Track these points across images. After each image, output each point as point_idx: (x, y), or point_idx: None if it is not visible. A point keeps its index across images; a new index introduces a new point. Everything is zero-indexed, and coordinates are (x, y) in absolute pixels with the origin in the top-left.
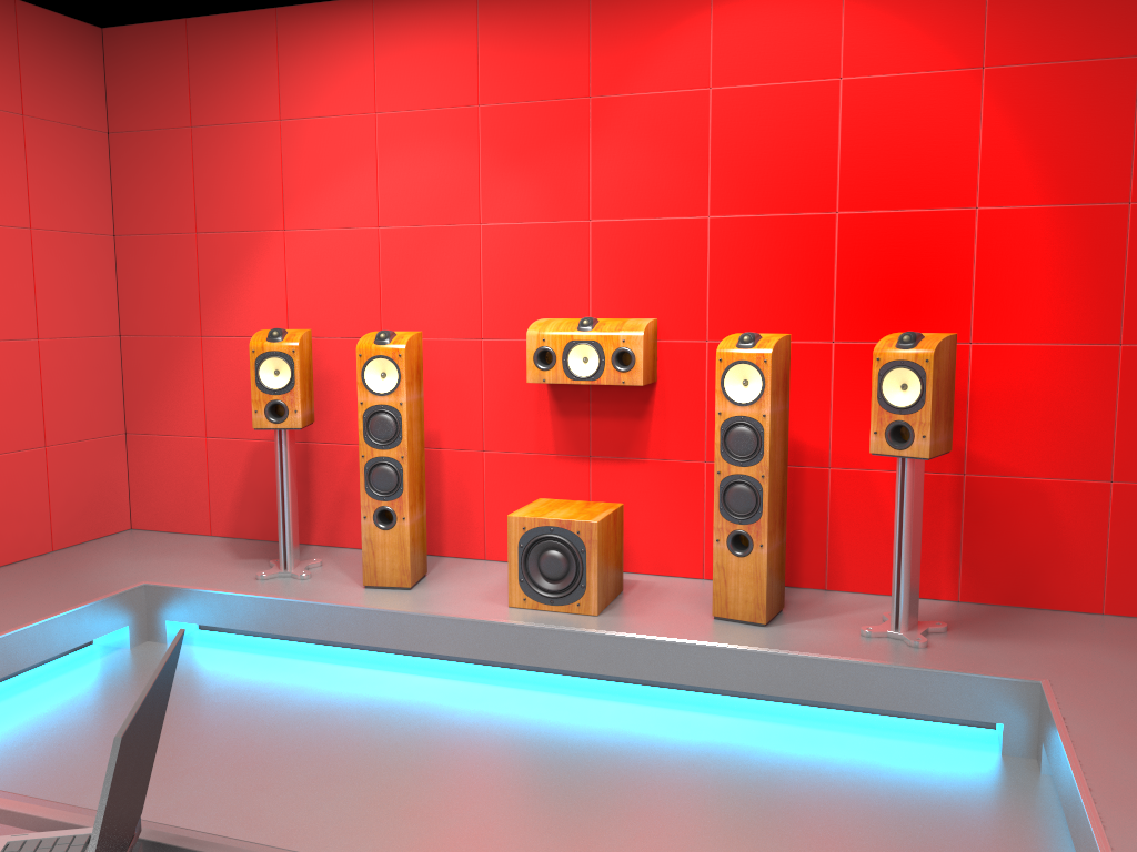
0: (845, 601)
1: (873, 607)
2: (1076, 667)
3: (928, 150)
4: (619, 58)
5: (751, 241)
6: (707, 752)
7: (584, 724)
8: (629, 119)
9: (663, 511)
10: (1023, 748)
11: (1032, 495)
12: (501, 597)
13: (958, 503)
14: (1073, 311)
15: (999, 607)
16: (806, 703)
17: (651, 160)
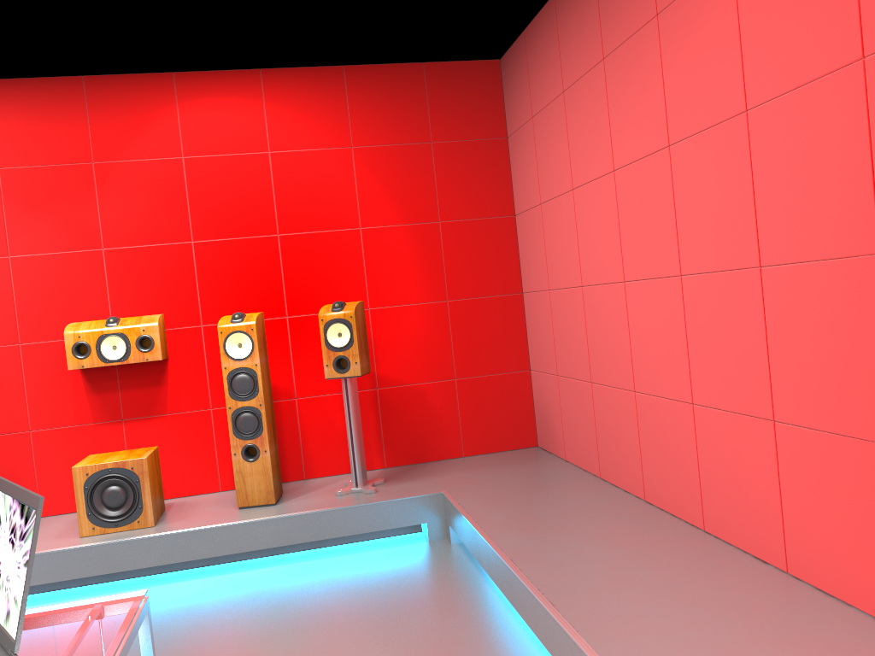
0: (319, 482)
1: (337, 481)
2: (458, 482)
3: (328, 195)
4: (112, 136)
5: (224, 256)
6: (257, 589)
7: (163, 599)
8: (125, 177)
9: (185, 449)
10: (439, 534)
11: (416, 394)
12: (70, 534)
13: (376, 406)
14: (420, 284)
15: (409, 465)
16: (310, 548)
17: (145, 205)
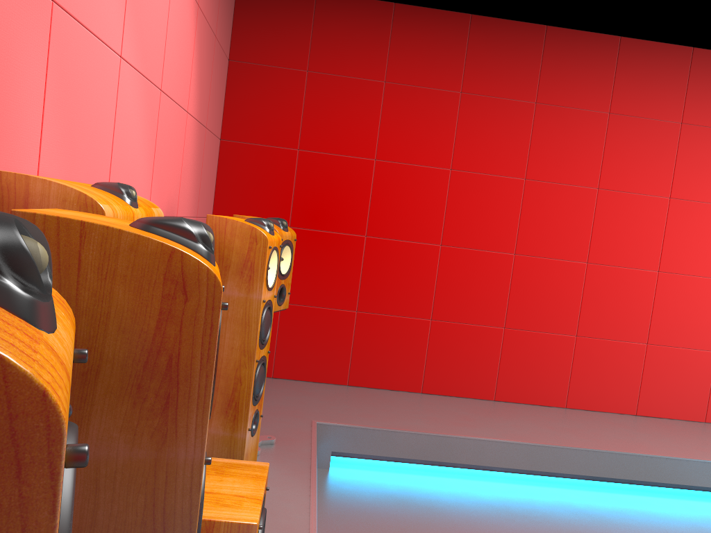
0: None
1: None
2: (285, 412)
3: (184, 56)
4: None
5: (134, 100)
6: None
7: None
8: None
9: None
10: None
11: None
12: None
13: None
14: (193, 194)
15: None
16: None
17: None
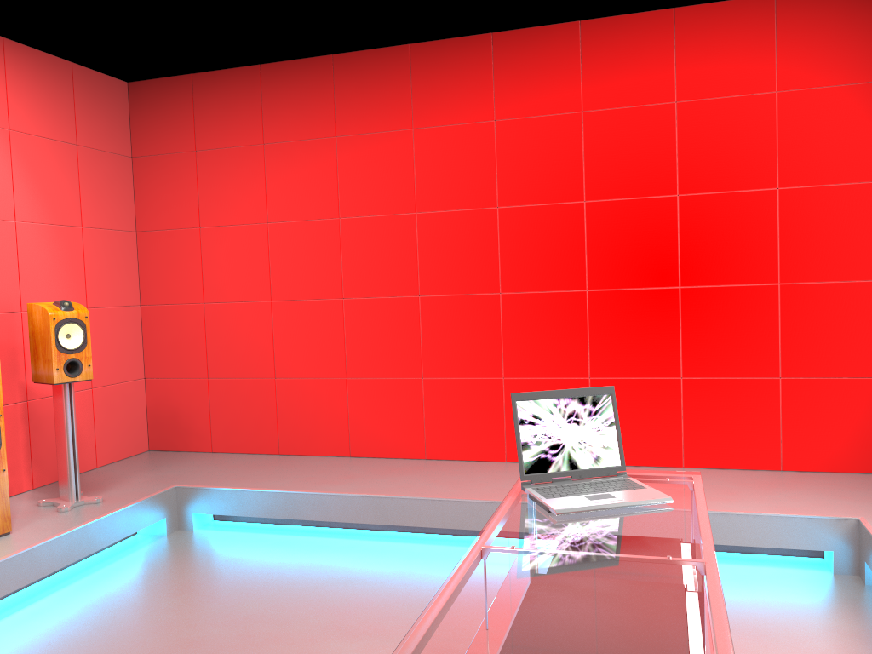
0: None
1: (12, 507)
2: (163, 479)
3: None
4: None
5: None
6: (94, 606)
7: None
8: None
9: None
10: (173, 526)
11: None
12: None
13: (26, 421)
14: (66, 289)
15: (56, 483)
16: (50, 574)
17: None
